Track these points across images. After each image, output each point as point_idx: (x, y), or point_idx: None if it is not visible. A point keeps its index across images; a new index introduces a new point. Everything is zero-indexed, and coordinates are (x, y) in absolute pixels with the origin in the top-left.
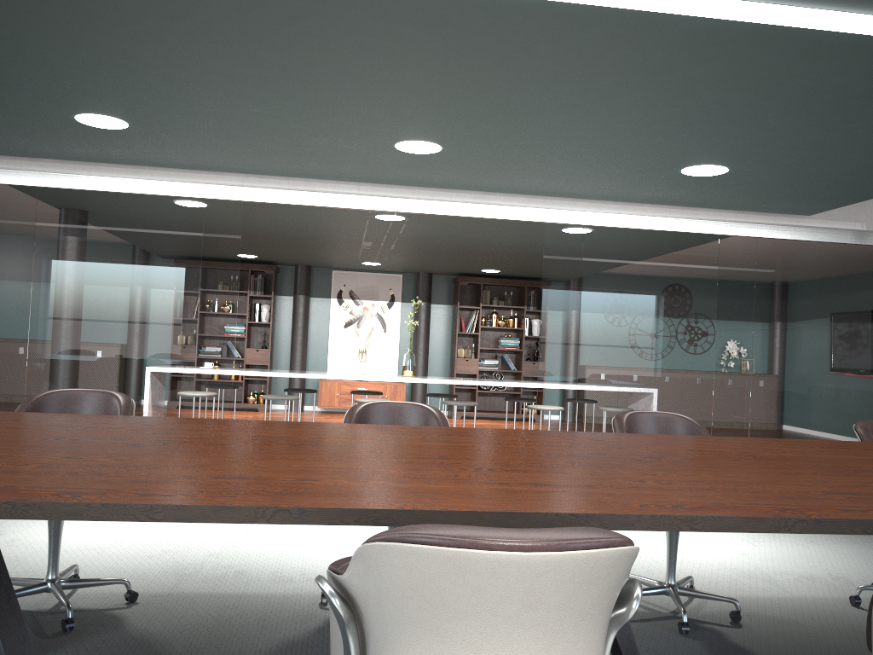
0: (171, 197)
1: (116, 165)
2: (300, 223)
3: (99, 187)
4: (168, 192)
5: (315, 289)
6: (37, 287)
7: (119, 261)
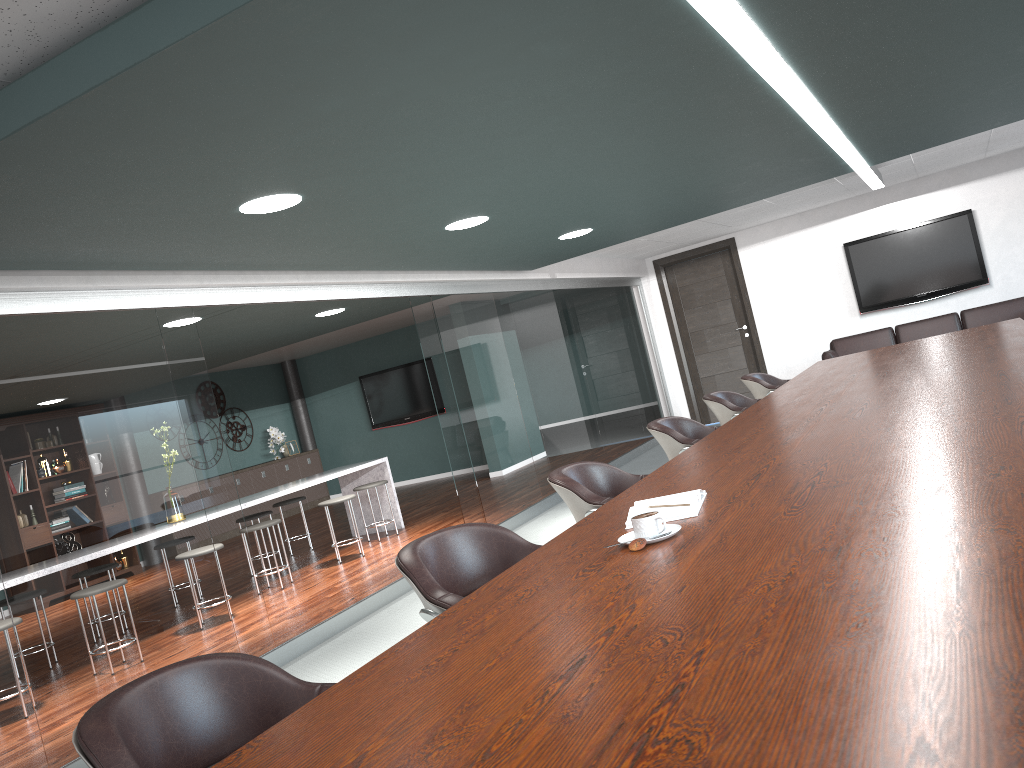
0: (120, 311)
1: (61, 273)
2: None
3: (32, 307)
4: (117, 304)
5: None
6: None
7: (86, 411)
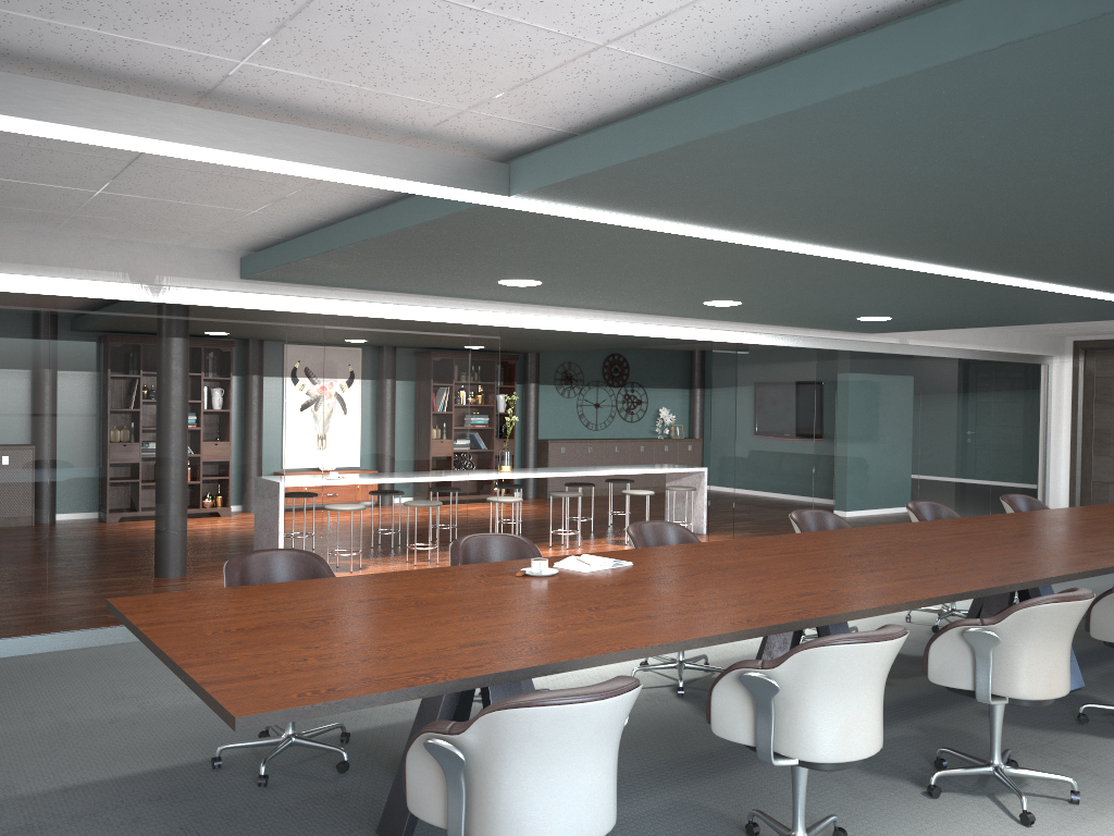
0: (443, 323)
1: (405, 294)
2: None
3: (383, 314)
4: (442, 319)
5: None
6: (329, 417)
7: (401, 387)
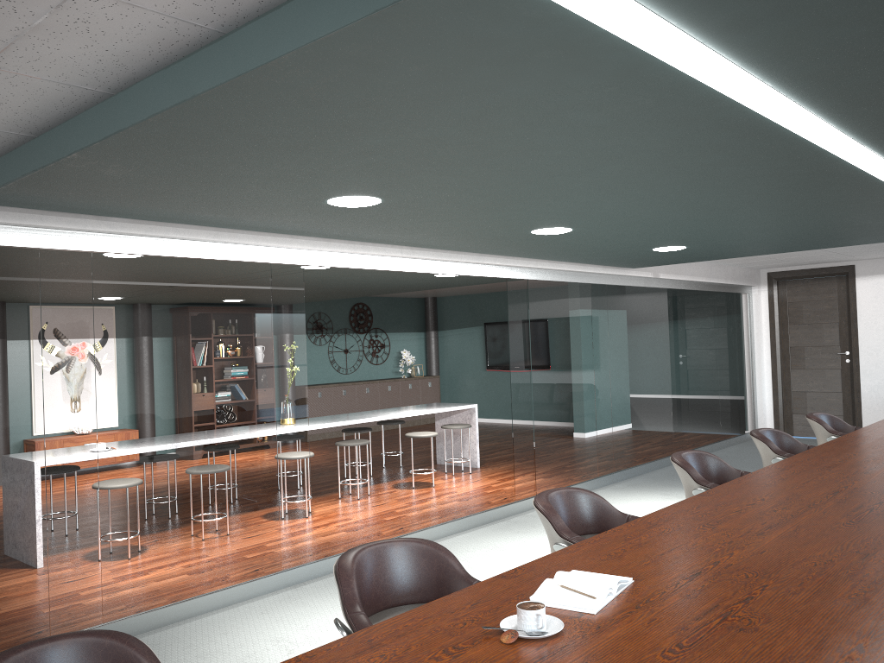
0: (240, 262)
1: (195, 227)
2: None
3: (167, 251)
4: (239, 257)
5: None
6: (104, 383)
7: (194, 340)
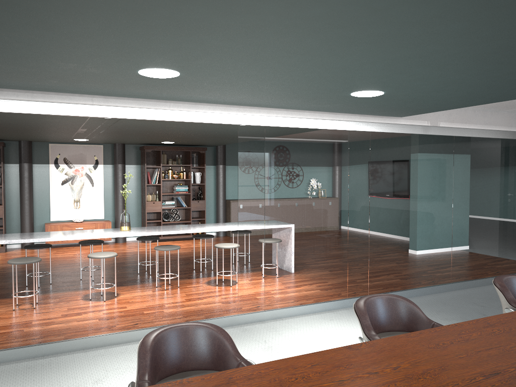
0: None
1: None
2: (30, 119)
3: None
4: None
5: (36, 158)
6: None
7: None
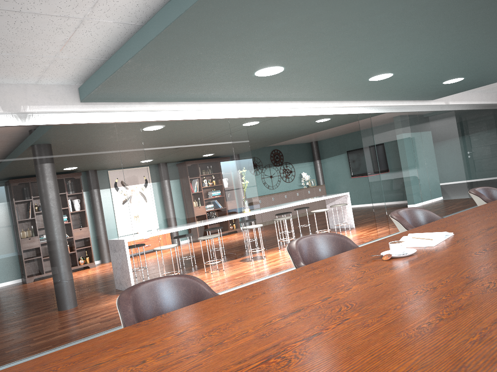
0: (212, 119)
1: (187, 103)
2: None
3: (176, 117)
4: (211, 116)
5: None
6: (154, 187)
7: (195, 162)
